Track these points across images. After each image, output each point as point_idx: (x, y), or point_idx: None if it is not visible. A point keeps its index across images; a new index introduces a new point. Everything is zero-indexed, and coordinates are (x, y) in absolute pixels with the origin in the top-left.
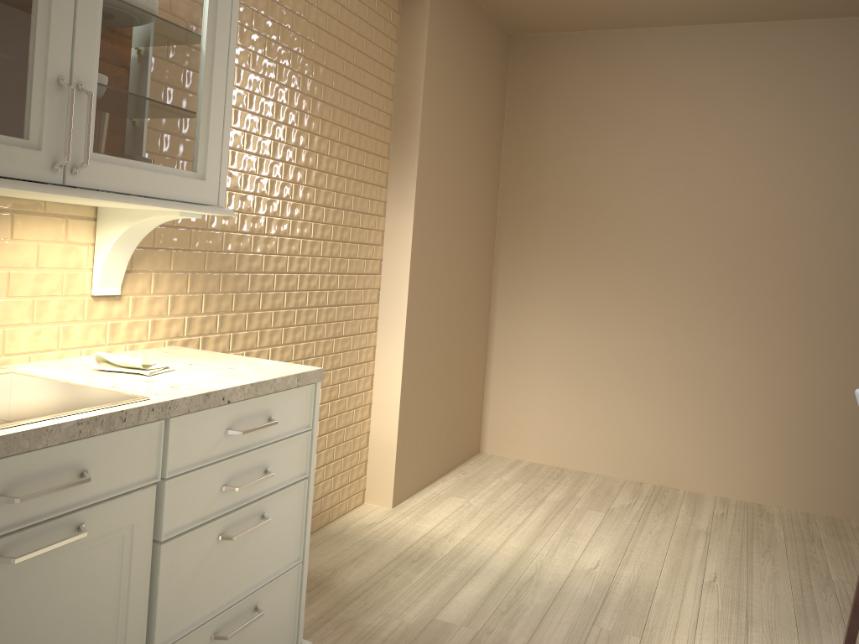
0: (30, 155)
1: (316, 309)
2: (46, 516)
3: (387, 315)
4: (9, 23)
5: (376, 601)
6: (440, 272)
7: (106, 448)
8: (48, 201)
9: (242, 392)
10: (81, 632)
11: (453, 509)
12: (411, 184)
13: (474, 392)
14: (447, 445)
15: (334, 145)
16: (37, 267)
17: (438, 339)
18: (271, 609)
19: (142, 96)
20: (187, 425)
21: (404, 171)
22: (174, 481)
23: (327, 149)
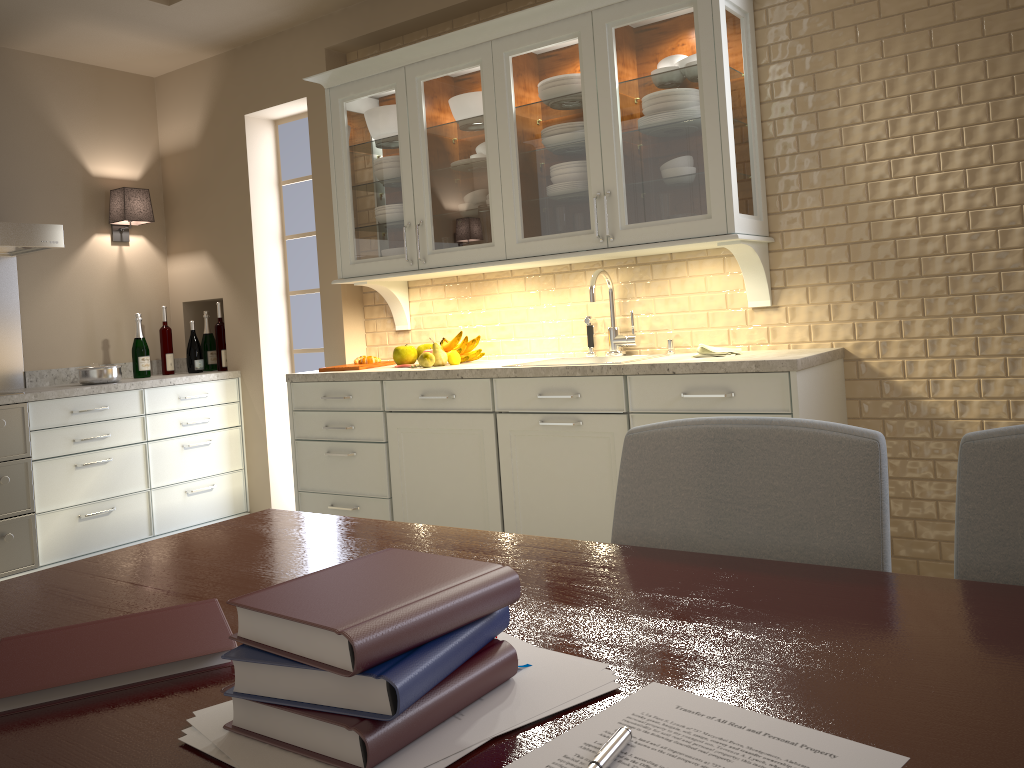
0: (588, 237)
1: None
2: (560, 410)
3: None
4: (575, 177)
5: None
6: None
7: (589, 385)
8: (708, 249)
9: (687, 367)
10: (591, 480)
11: None
12: None
13: None
14: None
15: None
16: (707, 291)
17: None
18: None
19: (655, 180)
20: (645, 383)
21: None
22: (639, 416)
23: None
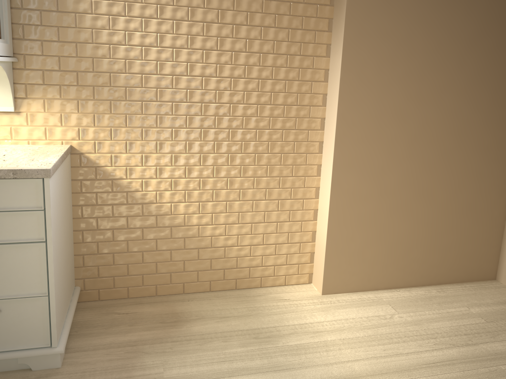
0: None
1: (229, 131)
2: None
3: (327, 141)
4: None
5: (178, 350)
6: (400, 105)
7: None
8: None
9: None
10: None
11: (367, 315)
12: (342, 25)
13: (481, 222)
14: (423, 262)
15: (242, 1)
16: None
17: (398, 166)
18: (17, 316)
19: None
20: None
21: (339, 14)
22: None
23: (232, 5)
